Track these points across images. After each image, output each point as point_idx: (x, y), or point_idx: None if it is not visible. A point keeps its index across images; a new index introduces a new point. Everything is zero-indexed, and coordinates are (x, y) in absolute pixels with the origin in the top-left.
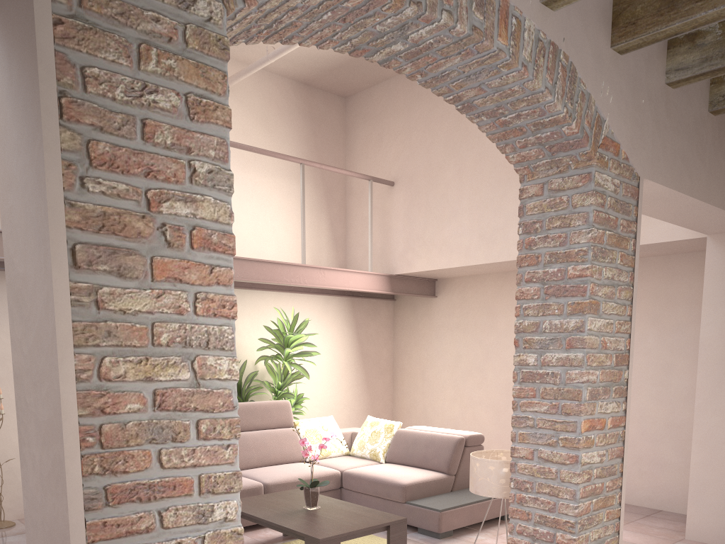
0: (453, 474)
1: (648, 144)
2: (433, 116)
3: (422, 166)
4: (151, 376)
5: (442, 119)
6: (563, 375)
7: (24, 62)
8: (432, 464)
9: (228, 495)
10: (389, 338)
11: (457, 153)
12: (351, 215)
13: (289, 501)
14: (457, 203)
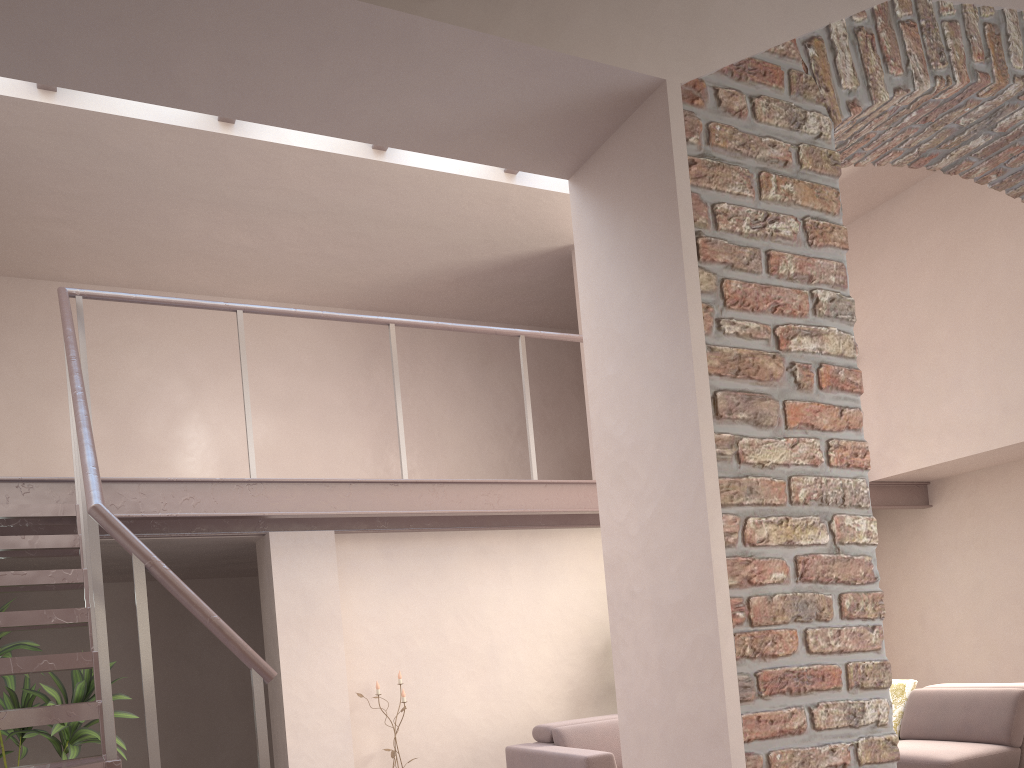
0: (1018, 745)
1: None
2: (907, 264)
3: (897, 332)
4: (792, 539)
5: (921, 265)
6: None
7: (649, 213)
8: (981, 733)
9: (876, 692)
10: None
11: (951, 304)
12: None
13: None
14: (959, 370)
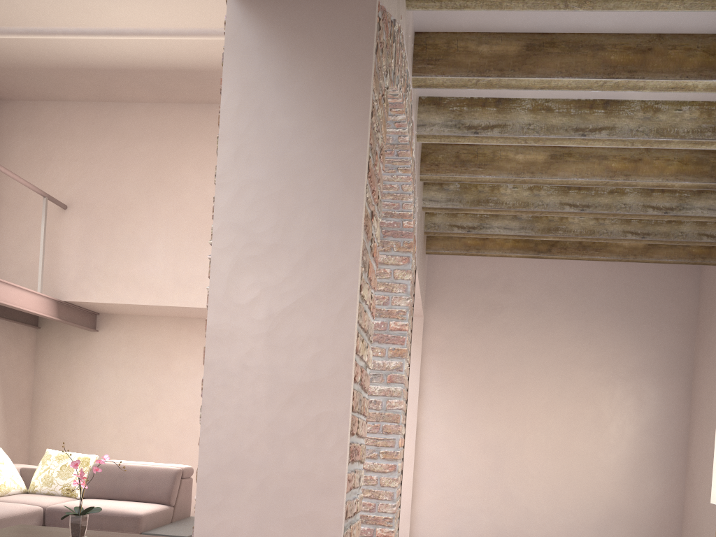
0: (173, 505)
1: (418, 245)
2: (123, 155)
3: (106, 199)
4: (363, 355)
5: (134, 161)
6: (384, 403)
7: (335, 76)
8: (150, 496)
9: (361, 465)
10: (31, 368)
11: (151, 197)
12: (0, 227)
13: (37, 534)
14: (150, 244)
